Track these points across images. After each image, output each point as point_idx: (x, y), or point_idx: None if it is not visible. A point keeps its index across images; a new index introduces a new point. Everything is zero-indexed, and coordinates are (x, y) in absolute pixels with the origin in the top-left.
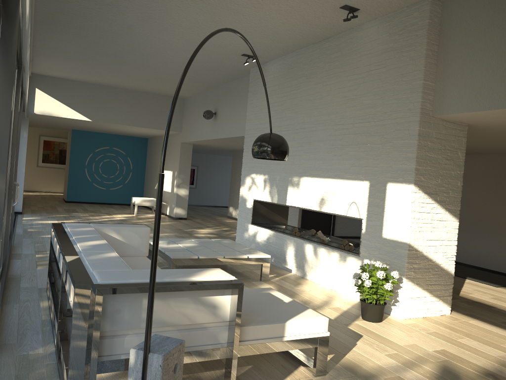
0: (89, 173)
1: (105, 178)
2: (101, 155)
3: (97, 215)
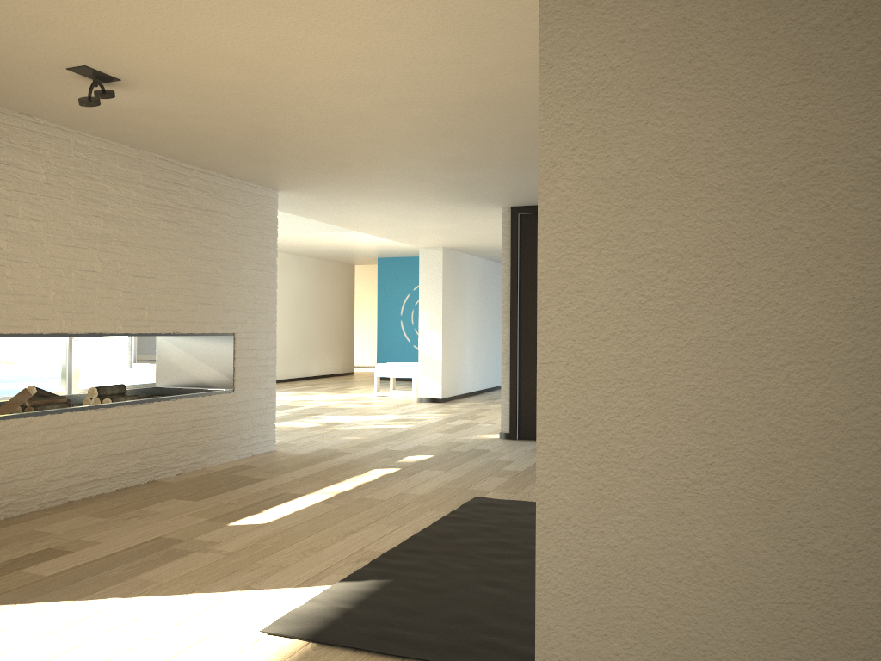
0: (407, 329)
1: None
2: None
3: (306, 394)
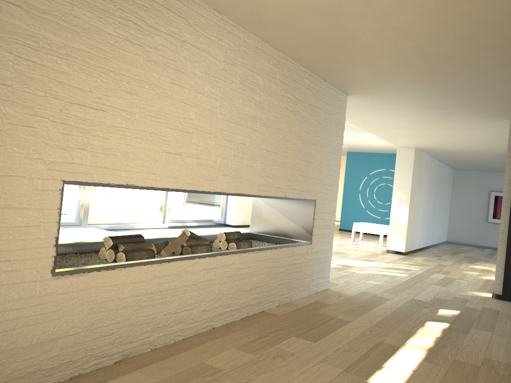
0: (363, 199)
1: (380, 205)
2: (375, 178)
3: None
